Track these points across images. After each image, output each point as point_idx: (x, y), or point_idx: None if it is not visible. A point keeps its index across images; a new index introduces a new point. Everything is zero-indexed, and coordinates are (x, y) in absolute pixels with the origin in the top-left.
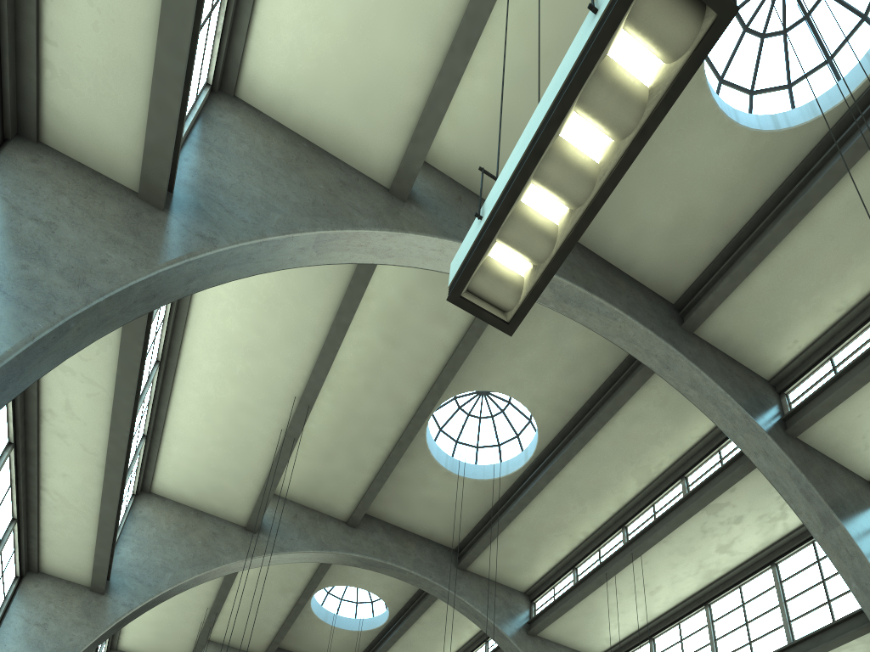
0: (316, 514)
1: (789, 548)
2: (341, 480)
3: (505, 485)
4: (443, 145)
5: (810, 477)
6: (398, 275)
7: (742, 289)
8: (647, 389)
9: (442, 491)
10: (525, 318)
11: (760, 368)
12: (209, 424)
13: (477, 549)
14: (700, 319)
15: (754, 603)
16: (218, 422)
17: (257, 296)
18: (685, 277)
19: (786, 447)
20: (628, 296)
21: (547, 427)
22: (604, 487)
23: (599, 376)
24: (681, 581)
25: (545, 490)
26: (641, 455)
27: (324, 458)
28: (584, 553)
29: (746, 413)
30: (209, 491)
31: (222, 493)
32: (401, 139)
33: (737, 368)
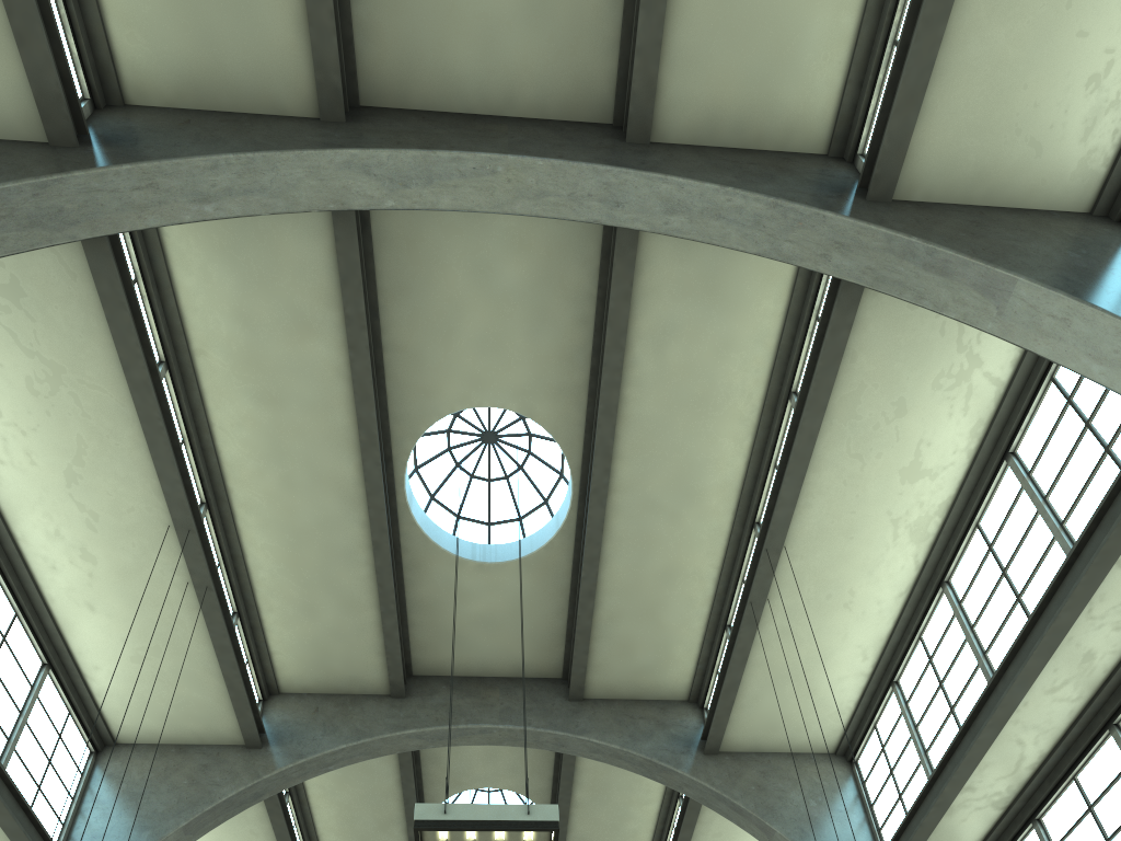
0: (346, 699)
1: (1021, 414)
2: (345, 635)
3: (566, 547)
4: (138, 65)
5: (932, 237)
6: (215, 296)
7: (678, 18)
8: (648, 278)
9: (491, 598)
10: (426, 274)
11: (800, 140)
12: (108, 616)
13: (578, 659)
14: (646, 110)
15: (1004, 534)
16: (116, 608)
17: (29, 403)
18: (600, 67)
19: (870, 216)
20: (512, 137)
21: (564, 427)
22: (692, 476)
23: (583, 306)
24: (882, 564)
25: (611, 522)
26: (710, 395)
27: (306, 613)
28: (729, 597)
29: (772, 198)
30: (175, 713)
31: (189, 708)
32: (11, 55)
33: (754, 156)
